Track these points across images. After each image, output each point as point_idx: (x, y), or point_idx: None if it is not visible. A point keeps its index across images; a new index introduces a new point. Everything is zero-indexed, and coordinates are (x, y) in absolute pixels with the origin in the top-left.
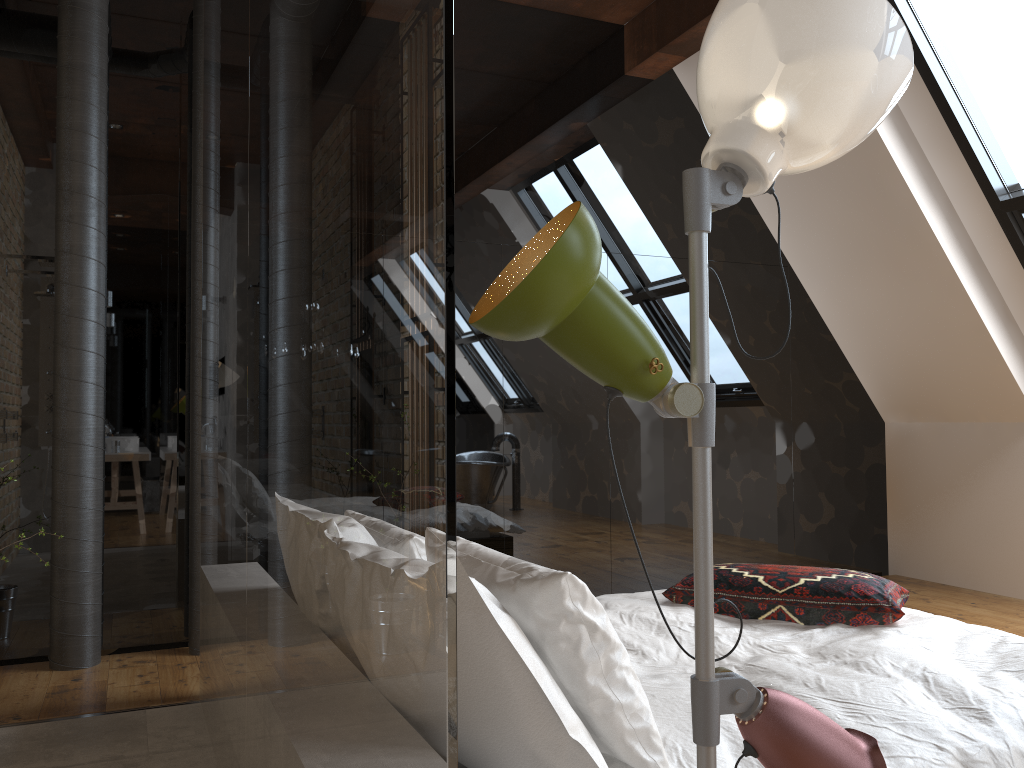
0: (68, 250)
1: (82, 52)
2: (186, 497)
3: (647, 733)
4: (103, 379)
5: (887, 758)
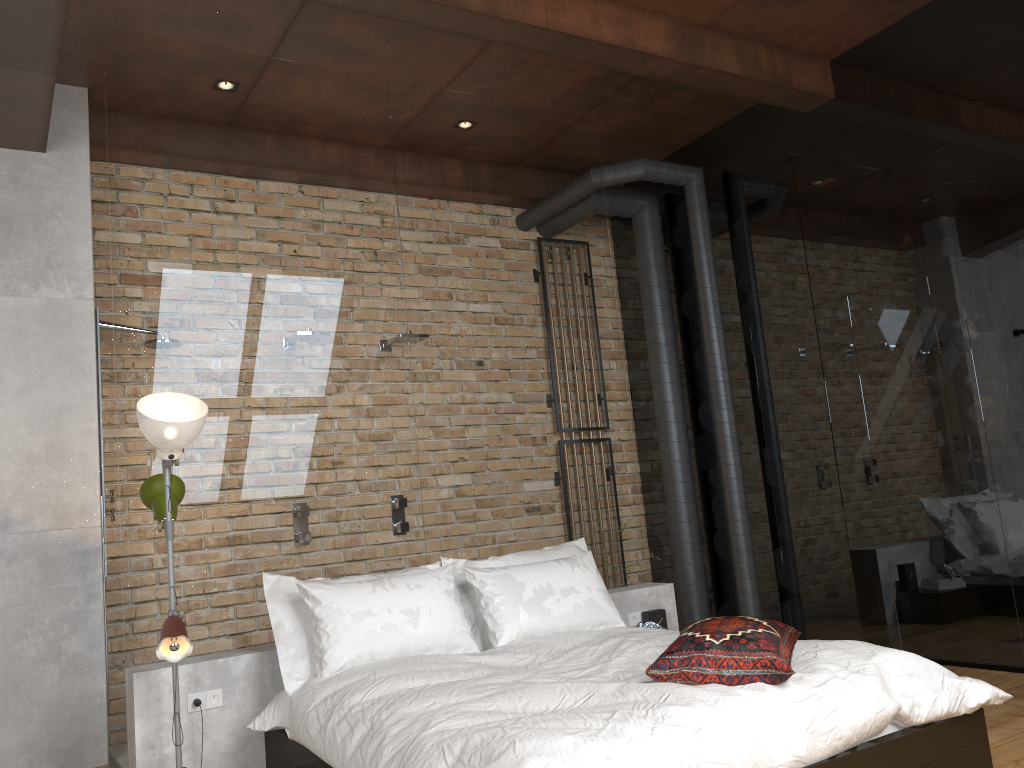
0: (651, 380)
1: (639, 257)
2: (752, 534)
3: (321, 659)
4: (682, 456)
5: (362, 709)
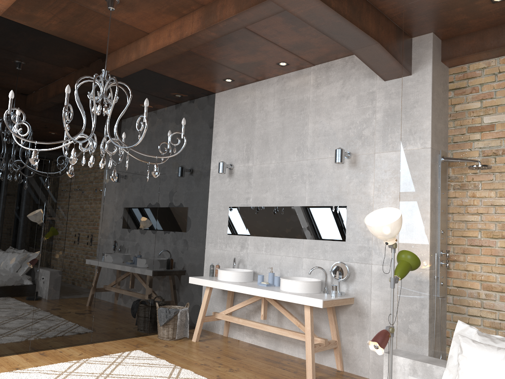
0: None
1: None
2: None
3: None
4: None
5: None
